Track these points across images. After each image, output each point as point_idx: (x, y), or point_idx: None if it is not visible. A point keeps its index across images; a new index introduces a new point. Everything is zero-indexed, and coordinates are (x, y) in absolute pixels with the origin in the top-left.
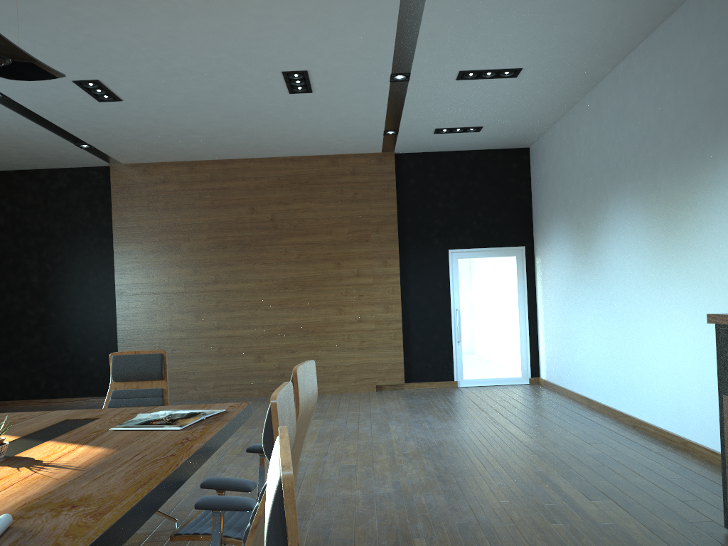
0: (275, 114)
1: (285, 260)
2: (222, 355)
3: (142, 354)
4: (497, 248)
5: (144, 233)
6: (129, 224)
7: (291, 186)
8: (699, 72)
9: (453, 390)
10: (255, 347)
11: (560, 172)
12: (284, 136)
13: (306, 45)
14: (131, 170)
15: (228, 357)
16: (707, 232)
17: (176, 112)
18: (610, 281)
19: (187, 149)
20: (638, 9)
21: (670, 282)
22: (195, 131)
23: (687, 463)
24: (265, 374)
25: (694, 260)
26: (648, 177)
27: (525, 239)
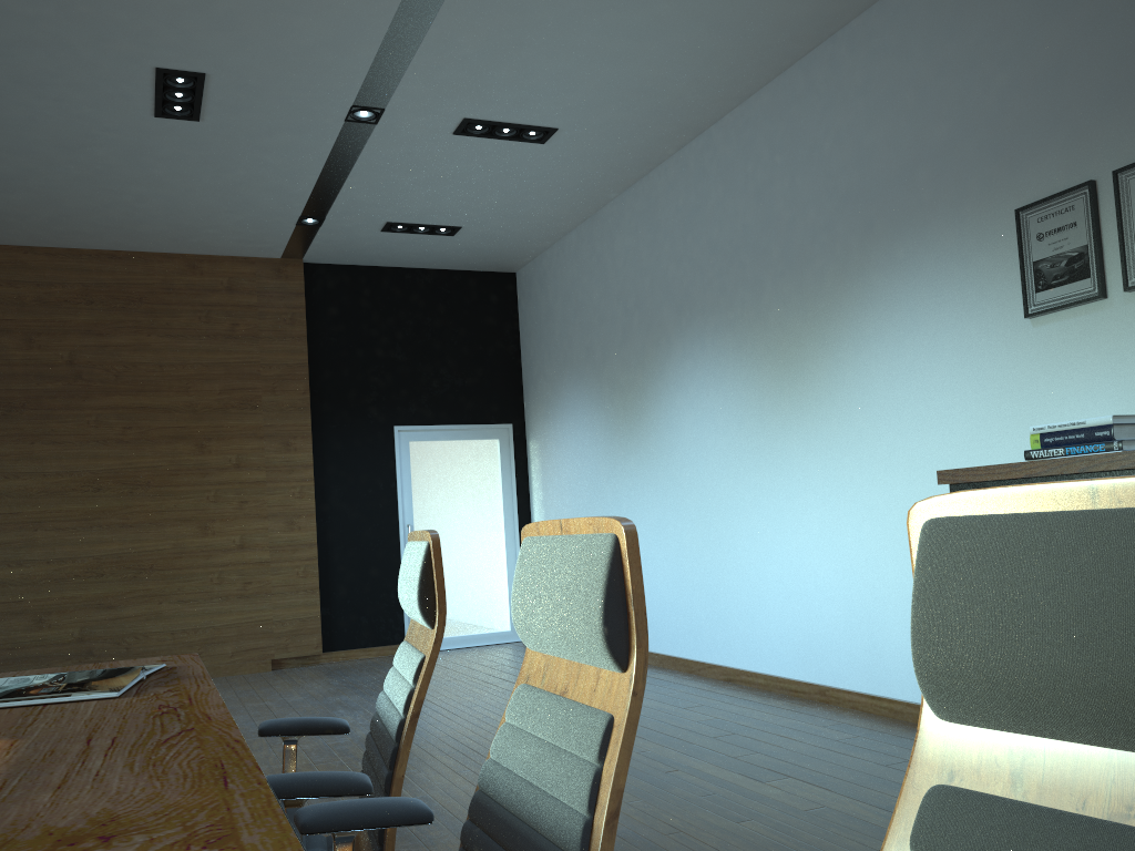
0: (110, 158)
1: (97, 437)
2: None
3: None
4: (471, 426)
5: None
6: None
7: (111, 304)
8: (833, 152)
9: None
10: (32, 601)
11: (578, 307)
12: (113, 205)
13: (222, 21)
14: None
15: None
16: (853, 377)
17: None
18: (677, 465)
19: None
20: (746, 55)
21: (788, 456)
22: None
23: (843, 718)
24: (52, 652)
25: (831, 420)
26: (746, 305)
27: (512, 414)
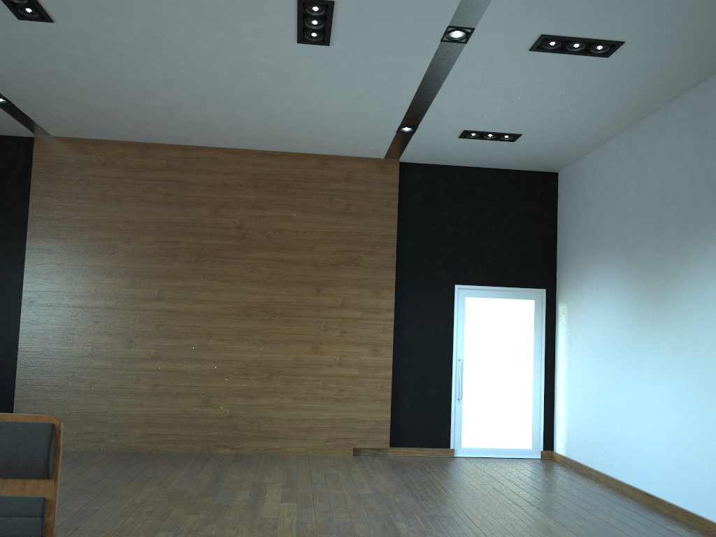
0: (268, 79)
1: (252, 279)
2: (157, 394)
3: (10, 422)
4: (513, 288)
5: (70, 227)
6: (52, 213)
7: (268, 187)
8: None
9: (451, 462)
10: (202, 387)
11: (613, 200)
12: (271, 117)
13: None
14: (62, 146)
15: (165, 398)
16: None
17: (131, 56)
18: (707, 343)
19: (139, 123)
20: None
21: None
22: (154, 93)
23: None
24: (211, 423)
25: None
26: None
27: (546, 281)
